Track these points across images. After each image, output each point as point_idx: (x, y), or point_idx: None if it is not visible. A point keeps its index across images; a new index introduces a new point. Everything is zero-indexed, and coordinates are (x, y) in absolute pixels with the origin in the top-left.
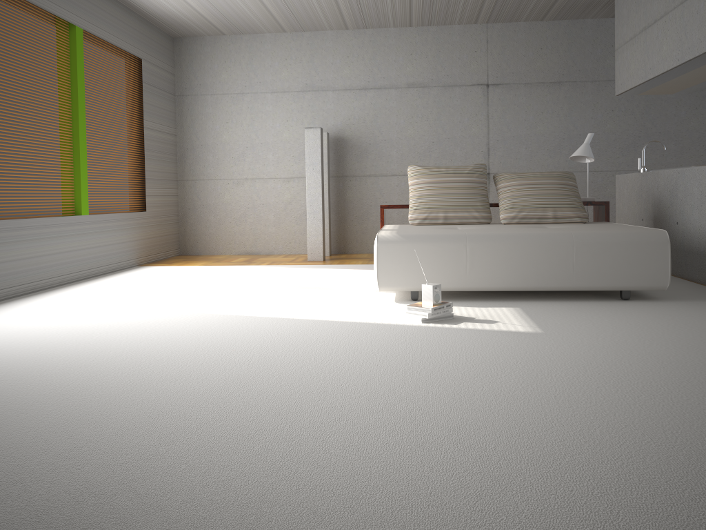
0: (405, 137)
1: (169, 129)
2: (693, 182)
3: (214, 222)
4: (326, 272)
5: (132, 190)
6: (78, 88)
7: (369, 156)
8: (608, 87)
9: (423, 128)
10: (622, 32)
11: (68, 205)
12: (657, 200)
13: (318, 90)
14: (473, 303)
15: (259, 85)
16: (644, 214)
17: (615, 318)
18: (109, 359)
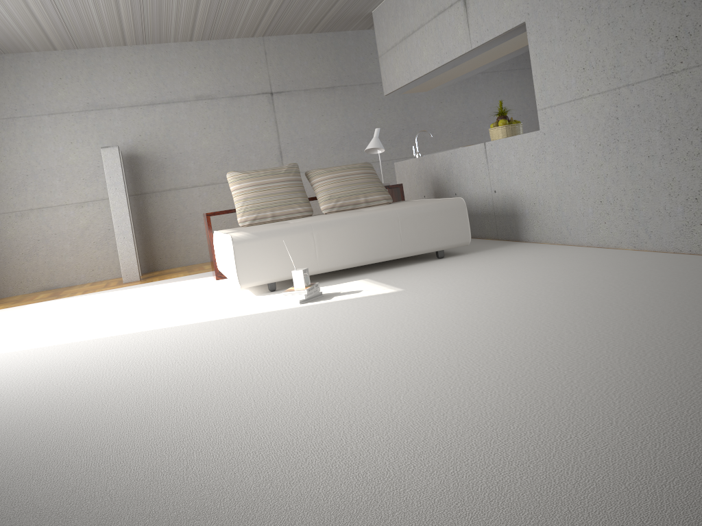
0: (201, 148)
1: None
2: (464, 159)
3: None
4: (157, 288)
5: None
6: None
7: (167, 170)
8: (373, 89)
9: (217, 137)
10: (384, 42)
11: None
12: (435, 178)
13: (102, 108)
14: (326, 283)
15: (33, 108)
16: (425, 191)
17: (446, 270)
18: (21, 396)
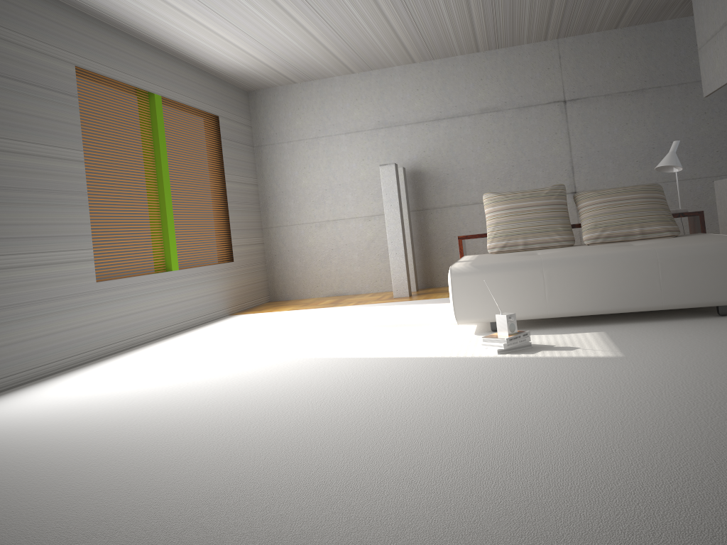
0: (483, 164)
1: (250, 179)
2: None
3: (300, 266)
4: (410, 309)
5: (219, 242)
6: (161, 151)
7: (448, 186)
8: (697, 88)
9: (501, 152)
10: (703, 30)
11: (159, 263)
12: None
13: (390, 126)
14: (555, 330)
15: (333, 128)
16: None
17: (707, 336)
18: (192, 407)
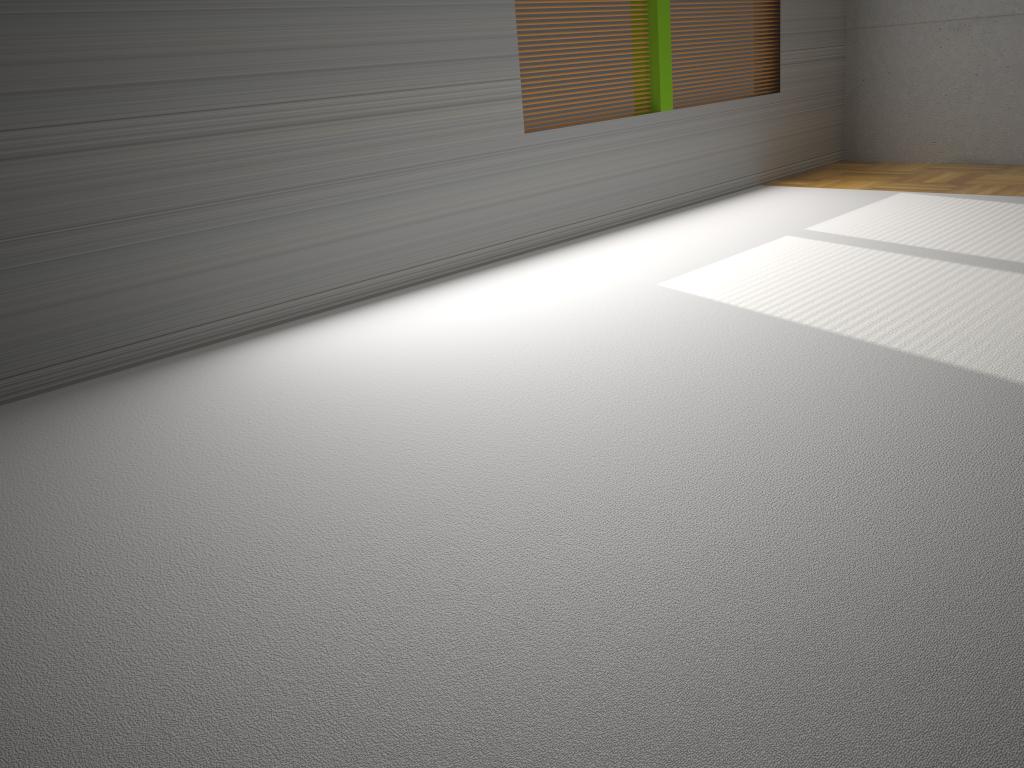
0: None
1: None
2: None
3: (906, 104)
4: None
5: (756, 57)
6: None
7: None
8: None
9: None
10: None
11: (640, 98)
12: None
13: None
14: None
15: None
16: None
17: None
18: (567, 424)
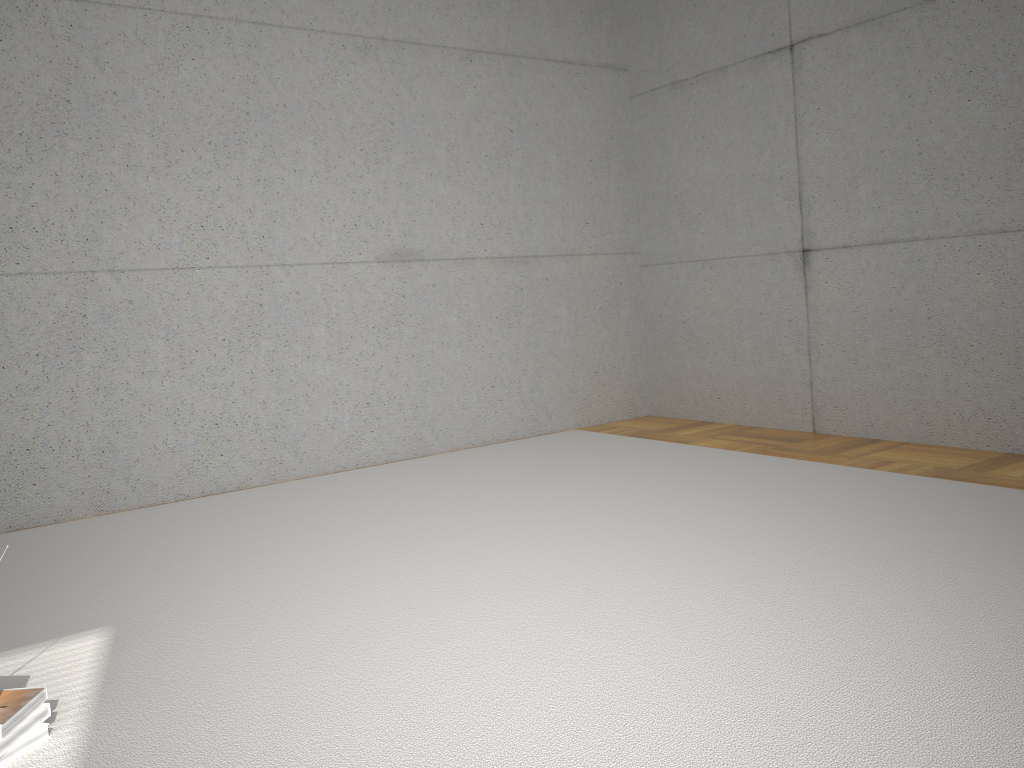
0: None
1: None
2: None
3: None
4: None
5: None
6: None
7: None
8: None
9: None
10: None
11: None
12: None
13: None
14: None
15: None
16: None
17: None
18: None
